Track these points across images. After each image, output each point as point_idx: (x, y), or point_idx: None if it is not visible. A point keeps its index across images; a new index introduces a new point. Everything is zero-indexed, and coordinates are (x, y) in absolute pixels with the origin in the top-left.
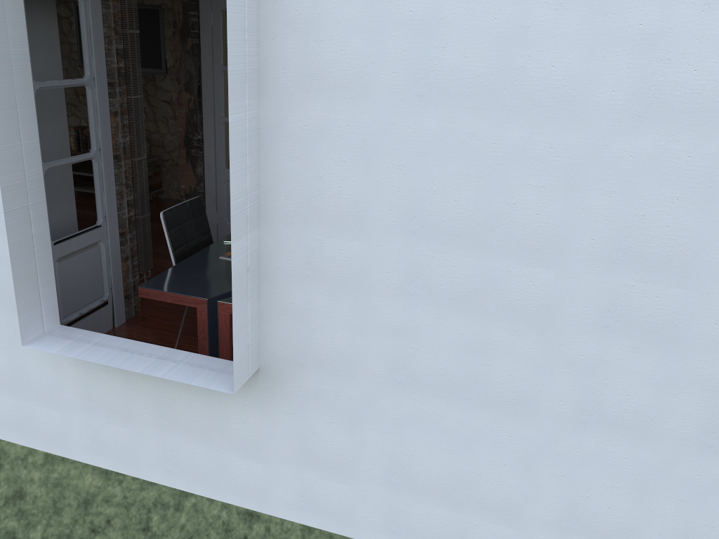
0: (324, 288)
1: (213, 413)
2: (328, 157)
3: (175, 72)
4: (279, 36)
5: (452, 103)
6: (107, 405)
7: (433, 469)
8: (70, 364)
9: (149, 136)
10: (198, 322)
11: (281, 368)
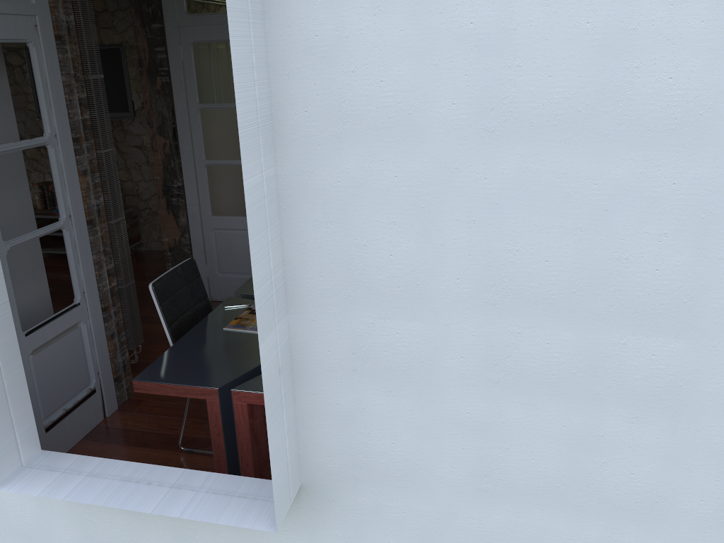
0: (378, 383)
1: (246, 542)
2: (373, 219)
3: (146, 115)
4: (295, 70)
5: (535, 137)
6: (109, 542)
7: None
8: None
9: (121, 185)
10: (209, 416)
11: (329, 484)
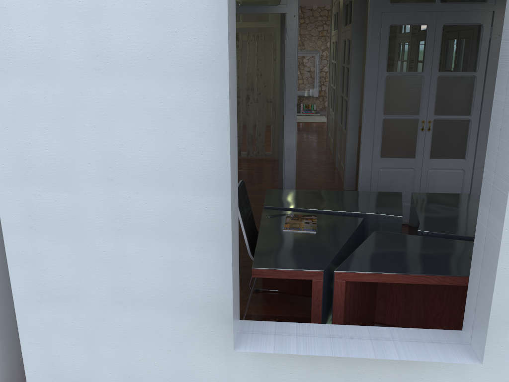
0: None
1: (405, 379)
2: None
3: None
4: None
5: None
6: None
7: None
8: (247, 356)
9: None
10: (312, 292)
11: None
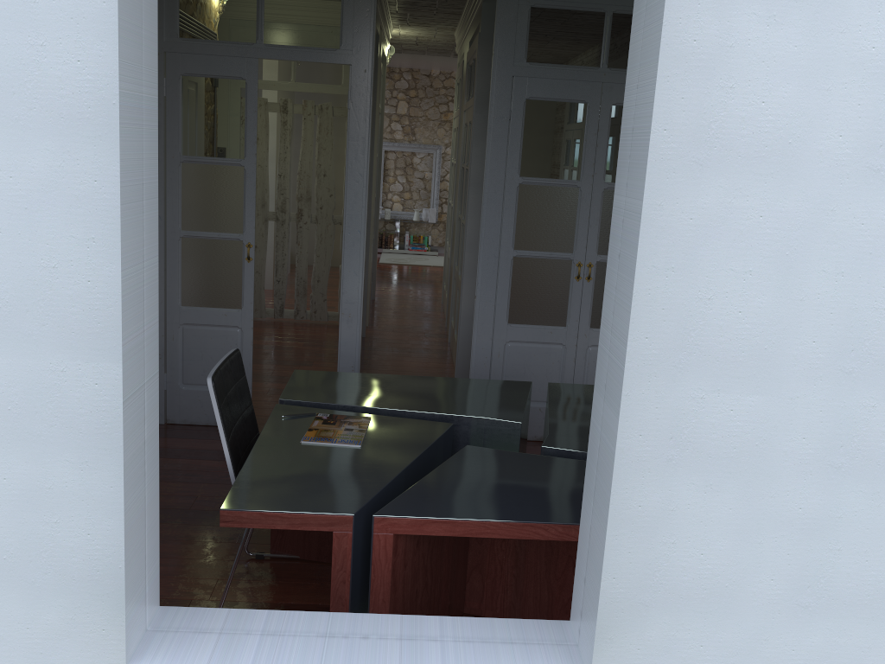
0: (697, 475)
1: None
2: (725, 266)
3: None
4: (661, 78)
5: None
6: None
7: None
8: None
9: None
10: (333, 555)
11: (608, 617)
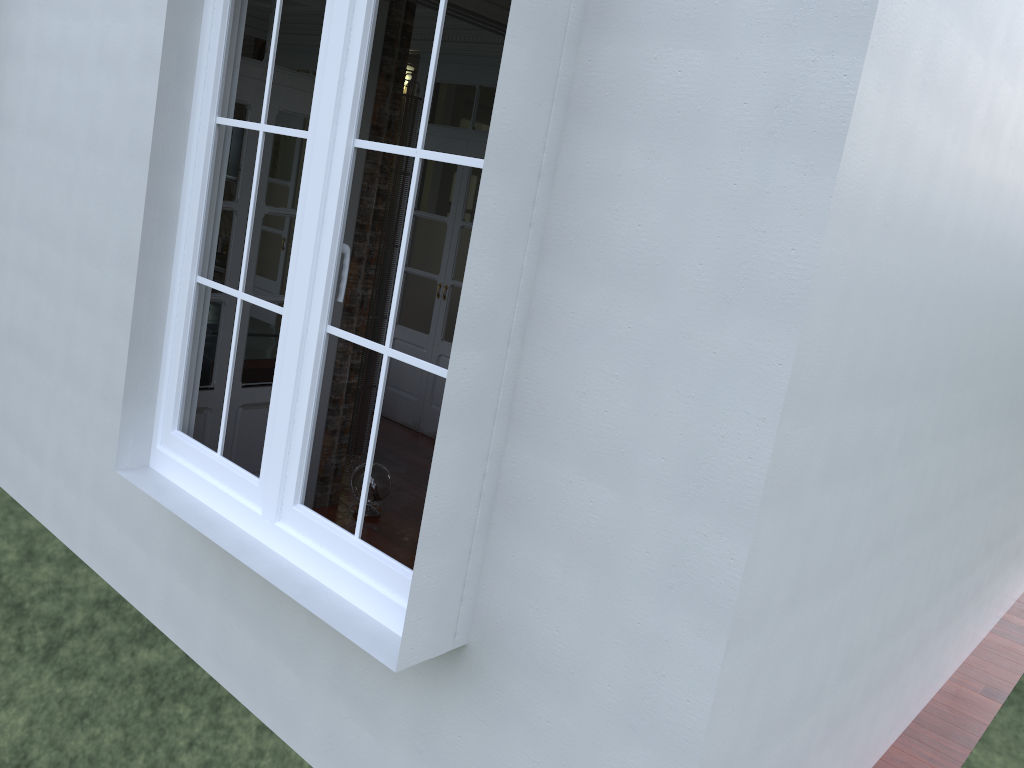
0: None
1: None
2: (1, 170)
3: None
4: None
5: (38, 136)
6: None
7: (17, 414)
8: None
9: None
10: None
11: None
